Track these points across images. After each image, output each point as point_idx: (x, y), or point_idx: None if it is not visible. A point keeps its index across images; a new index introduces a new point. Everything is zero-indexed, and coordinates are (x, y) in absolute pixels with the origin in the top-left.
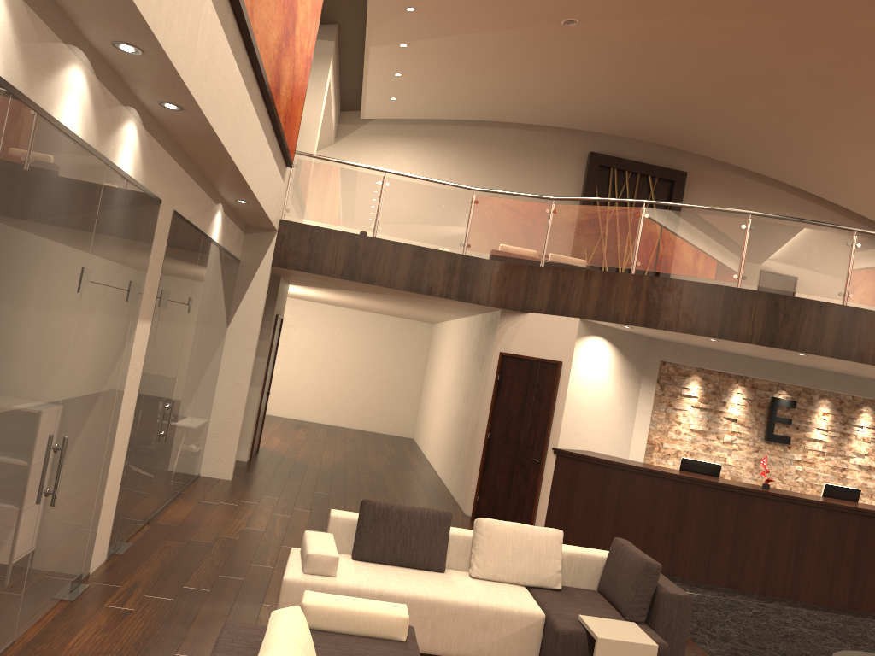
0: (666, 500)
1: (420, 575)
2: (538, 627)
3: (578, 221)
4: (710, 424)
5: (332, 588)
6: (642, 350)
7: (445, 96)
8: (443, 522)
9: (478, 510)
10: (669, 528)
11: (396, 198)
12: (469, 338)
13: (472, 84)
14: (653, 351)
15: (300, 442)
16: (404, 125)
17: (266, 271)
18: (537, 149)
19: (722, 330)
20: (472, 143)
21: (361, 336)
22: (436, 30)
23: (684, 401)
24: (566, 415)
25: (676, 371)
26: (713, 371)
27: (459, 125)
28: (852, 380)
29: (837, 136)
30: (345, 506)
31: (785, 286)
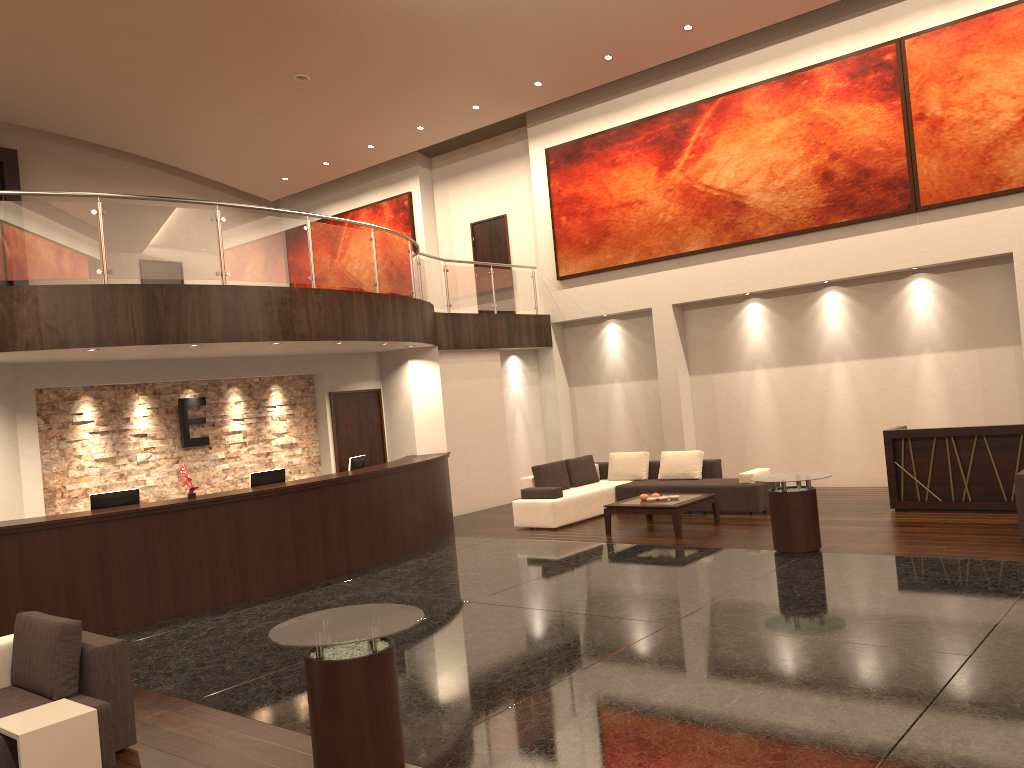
0: (82, 549)
1: None
2: None
3: None
4: (118, 448)
5: None
6: (7, 381)
7: None
8: None
9: None
10: (95, 579)
11: None
12: None
13: None
14: (22, 379)
15: None
16: None
17: None
18: None
19: (100, 337)
20: None
21: None
22: None
23: (79, 429)
24: None
25: (59, 396)
26: (106, 385)
27: None
28: (255, 361)
29: (184, 100)
30: None
31: (159, 274)
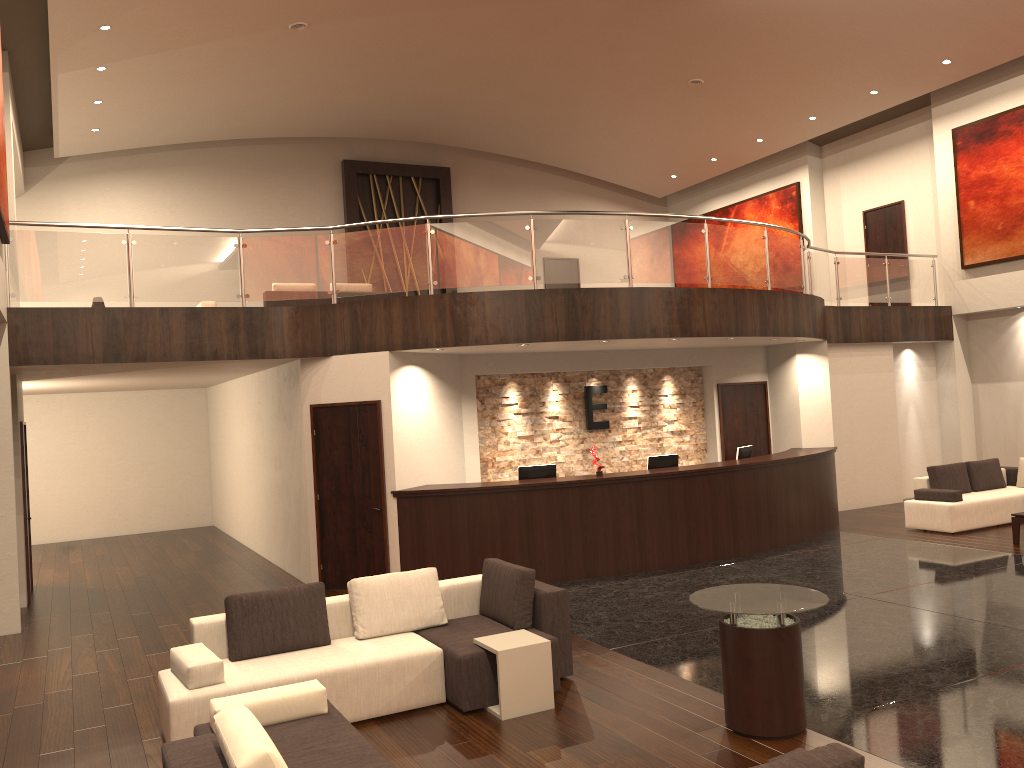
0: (514, 512)
1: (309, 653)
2: (439, 663)
3: (363, 248)
4: (535, 427)
5: (226, 694)
6: (455, 369)
7: (162, 120)
8: (317, 594)
9: (325, 579)
10: (523, 538)
11: (149, 257)
12: (265, 396)
13: (193, 102)
14: (466, 367)
15: (80, 566)
16: (113, 159)
17: (4, 373)
18: (283, 164)
19: (530, 334)
20: (204, 169)
21: (119, 422)
22: (140, 47)
23: (506, 410)
24: (398, 454)
25: (492, 382)
26: (527, 373)
27: (183, 150)
28: (650, 354)
29: (587, 113)
30: (176, 619)
31: (577, 279)
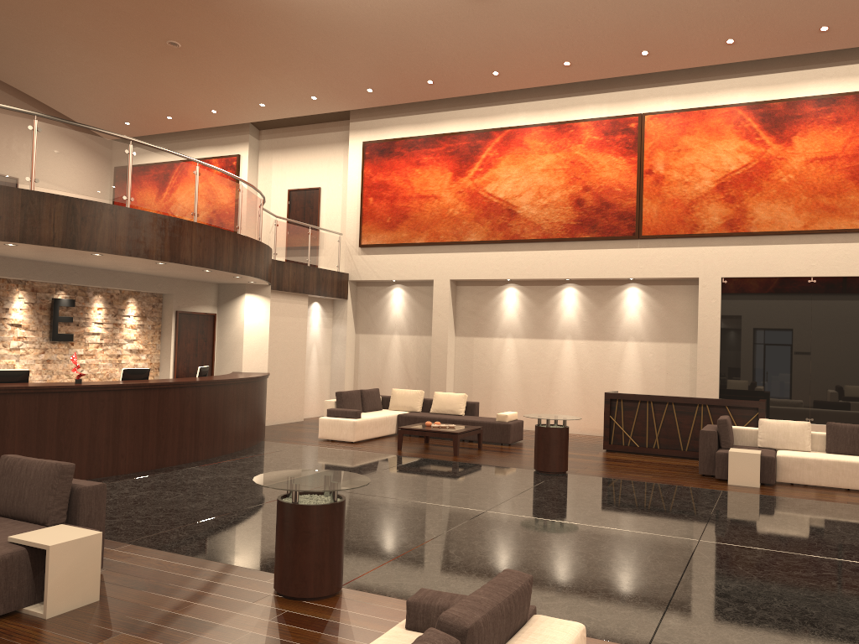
0: None
1: None
2: None
3: None
4: None
5: None
6: None
7: None
8: None
9: None
10: None
11: None
12: None
13: None
14: None
15: None
16: None
17: None
18: None
19: (24, 235)
20: None
21: None
22: None
23: None
24: None
25: None
26: None
27: None
28: (121, 275)
29: (58, 40)
30: None
31: (77, 190)
